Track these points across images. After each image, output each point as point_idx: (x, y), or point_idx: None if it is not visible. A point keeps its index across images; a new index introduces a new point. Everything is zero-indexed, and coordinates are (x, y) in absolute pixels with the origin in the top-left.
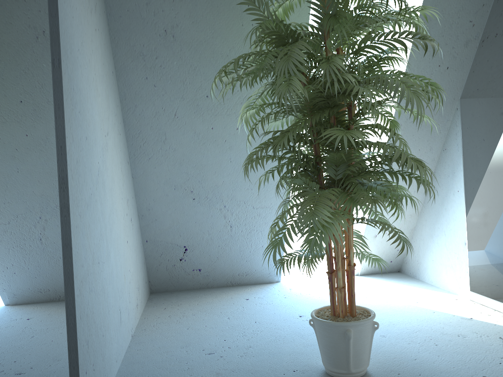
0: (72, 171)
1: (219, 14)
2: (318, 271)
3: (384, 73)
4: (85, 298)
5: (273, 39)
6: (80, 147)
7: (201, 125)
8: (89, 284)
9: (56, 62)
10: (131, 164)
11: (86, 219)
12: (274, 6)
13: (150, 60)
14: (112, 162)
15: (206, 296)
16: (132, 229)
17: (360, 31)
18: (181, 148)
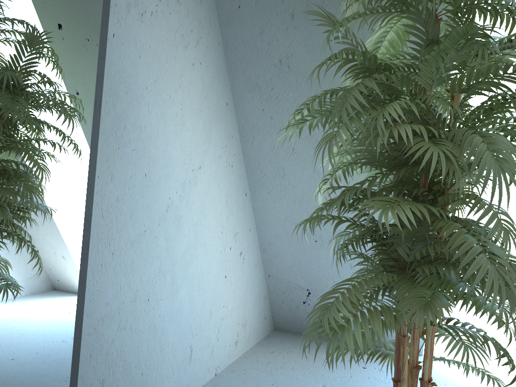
0: (105, 210)
1: (338, 40)
2: (479, 355)
3: (508, 121)
4: (107, 336)
5: (361, 73)
6: (128, 184)
7: (321, 163)
8: (119, 322)
9: (98, 103)
10: (251, 195)
11: (126, 256)
12: (333, 36)
13: (265, 91)
14: (204, 196)
15: (324, 349)
16: (242, 263)
17: (484, 60)
18: (300, 186)
